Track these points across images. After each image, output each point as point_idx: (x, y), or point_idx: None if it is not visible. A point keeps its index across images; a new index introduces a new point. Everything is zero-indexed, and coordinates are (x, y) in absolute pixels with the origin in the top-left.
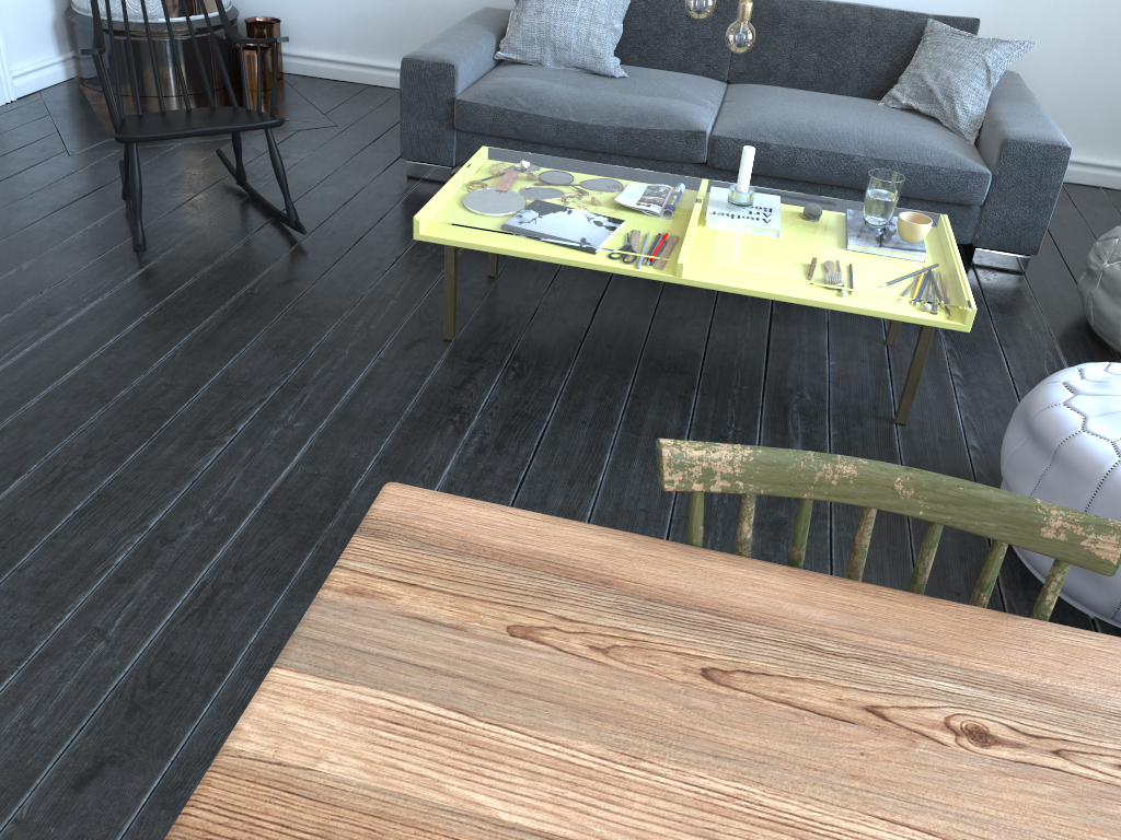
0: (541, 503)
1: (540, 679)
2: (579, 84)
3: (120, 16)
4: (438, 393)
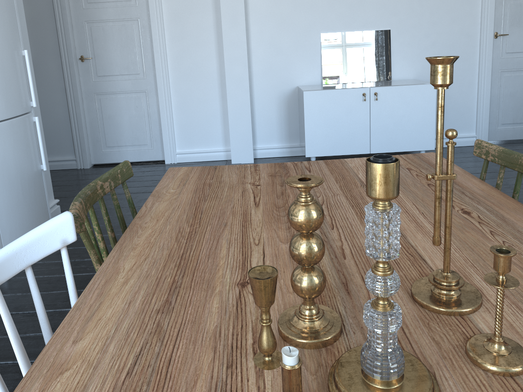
0: None
1: None
2: None
3: None
4: None
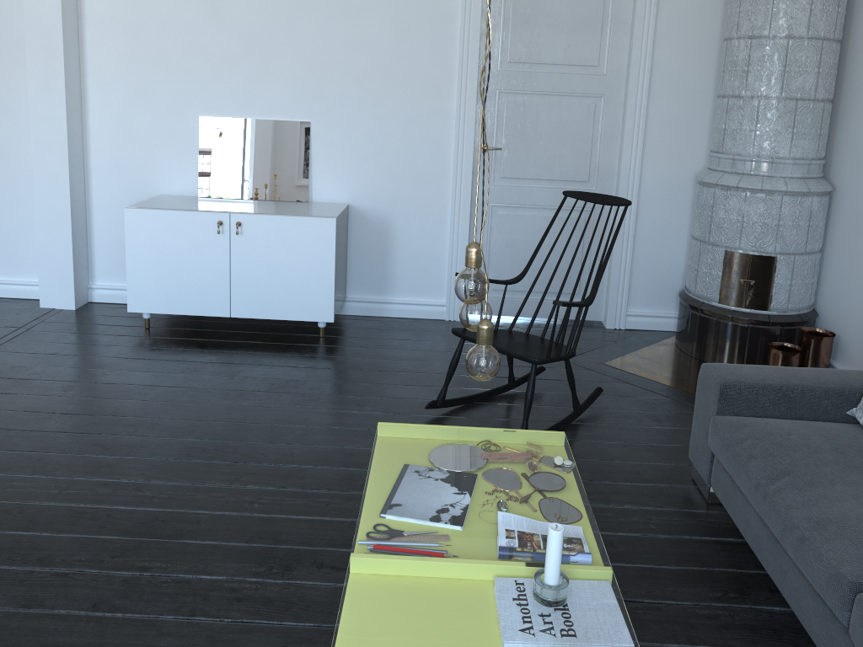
0: (161, 633)
1: None
2: (862, 468)
3: (693, 294)
4: (310, 555)
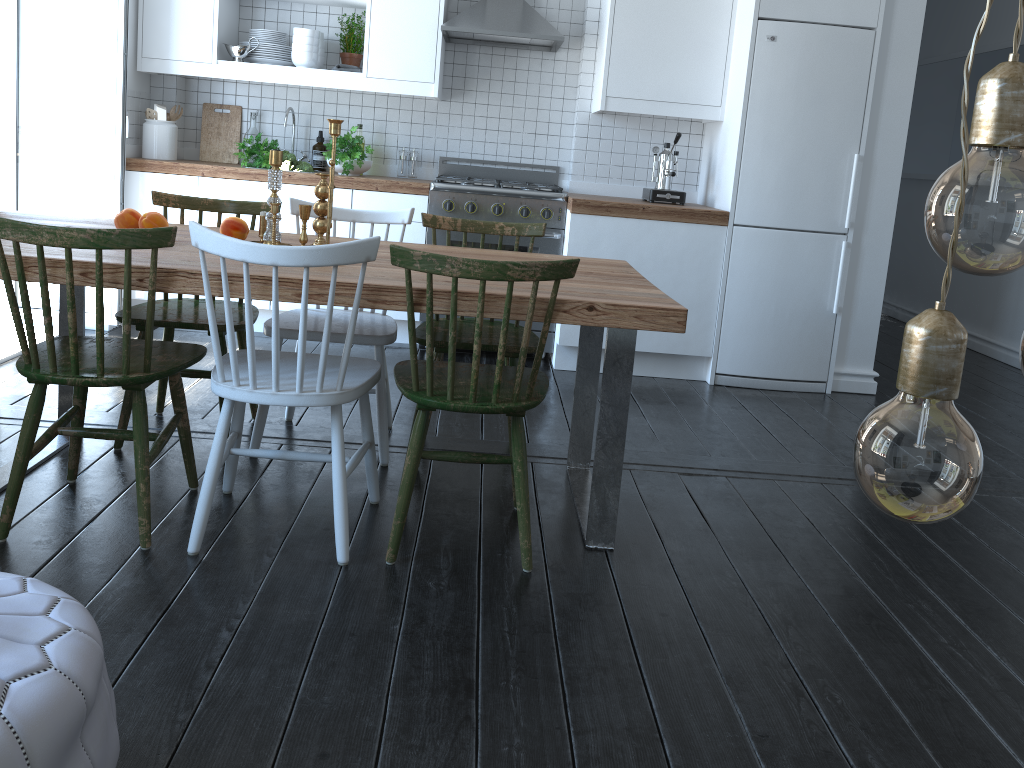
0: None
1: (587, 290)
2: None
3: None
4: None
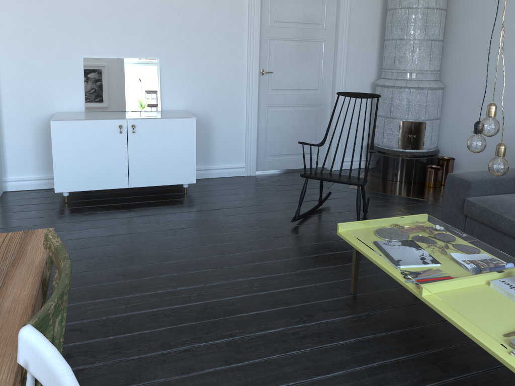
0: (281, 365)
1: None
2: None
3: (381, 145)
4: (314, 307)
